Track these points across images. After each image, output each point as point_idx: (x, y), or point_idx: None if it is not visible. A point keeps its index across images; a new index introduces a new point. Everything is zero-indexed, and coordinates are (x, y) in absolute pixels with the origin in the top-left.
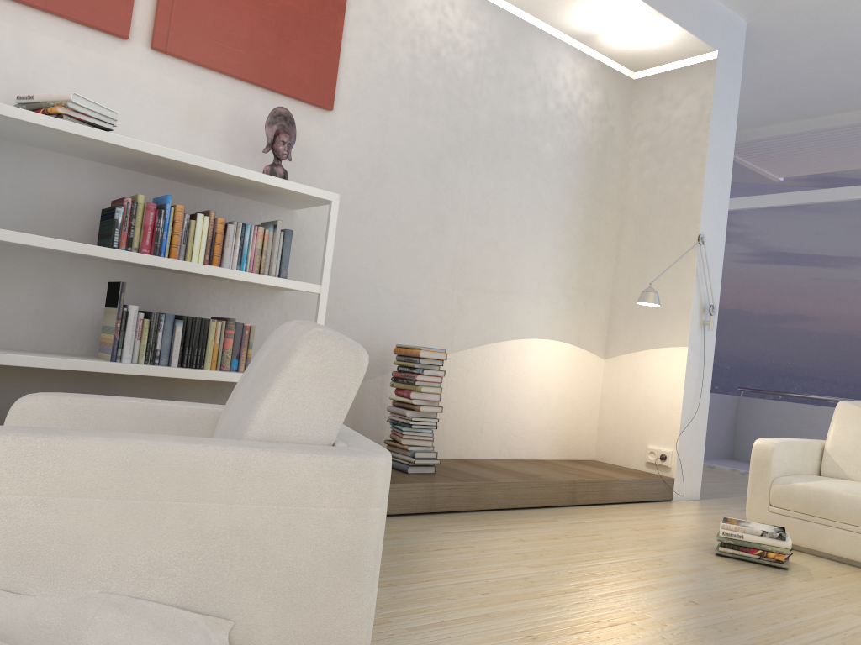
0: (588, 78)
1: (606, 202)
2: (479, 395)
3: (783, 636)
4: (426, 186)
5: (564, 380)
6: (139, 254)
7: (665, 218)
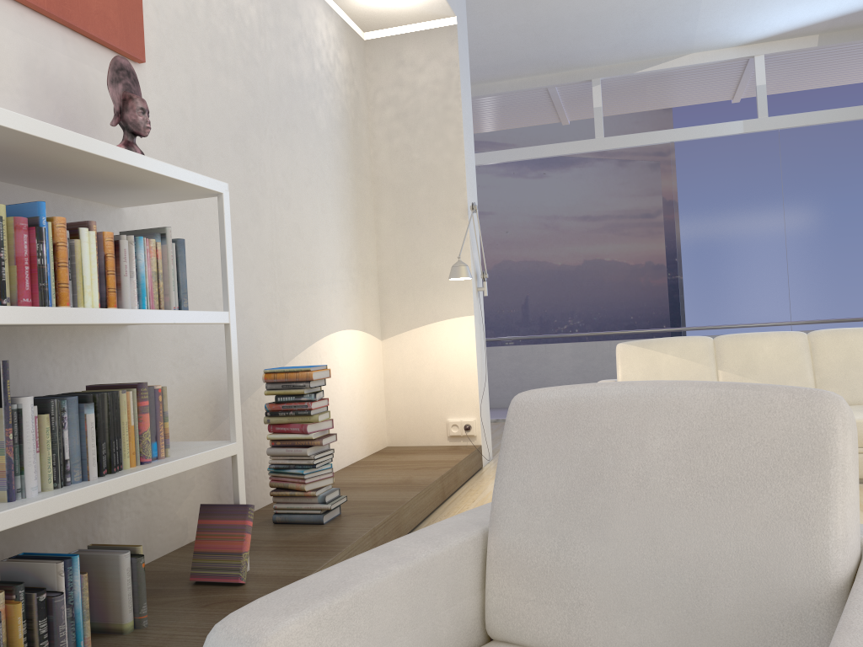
0: (337, 36)
1: (363, 174)
2: None
3: None
4: (238, 164)
5: (361, 370)
6: (35, 309)
7: (427, 188)
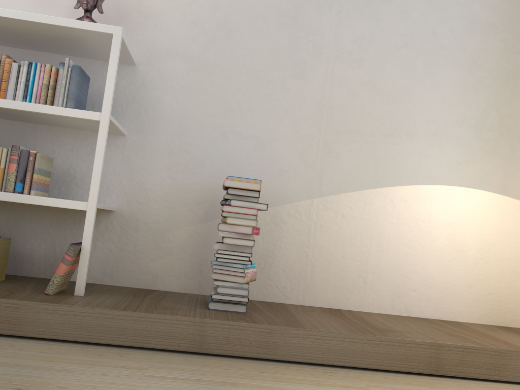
0: None
1: None
2: (359, 243)
3: None
4: (282, 35)
5: (485, 232)
6: None
7: None
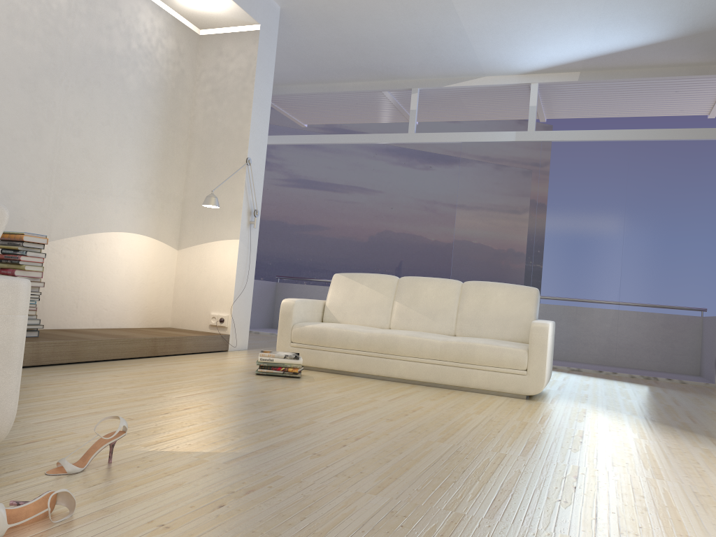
0: (164, 28)
1: (179, 128)
2: (75, 277)
3: (292, 404)
4: (24, 98)
5: (146, 265)
6: None
7: (223, 144)
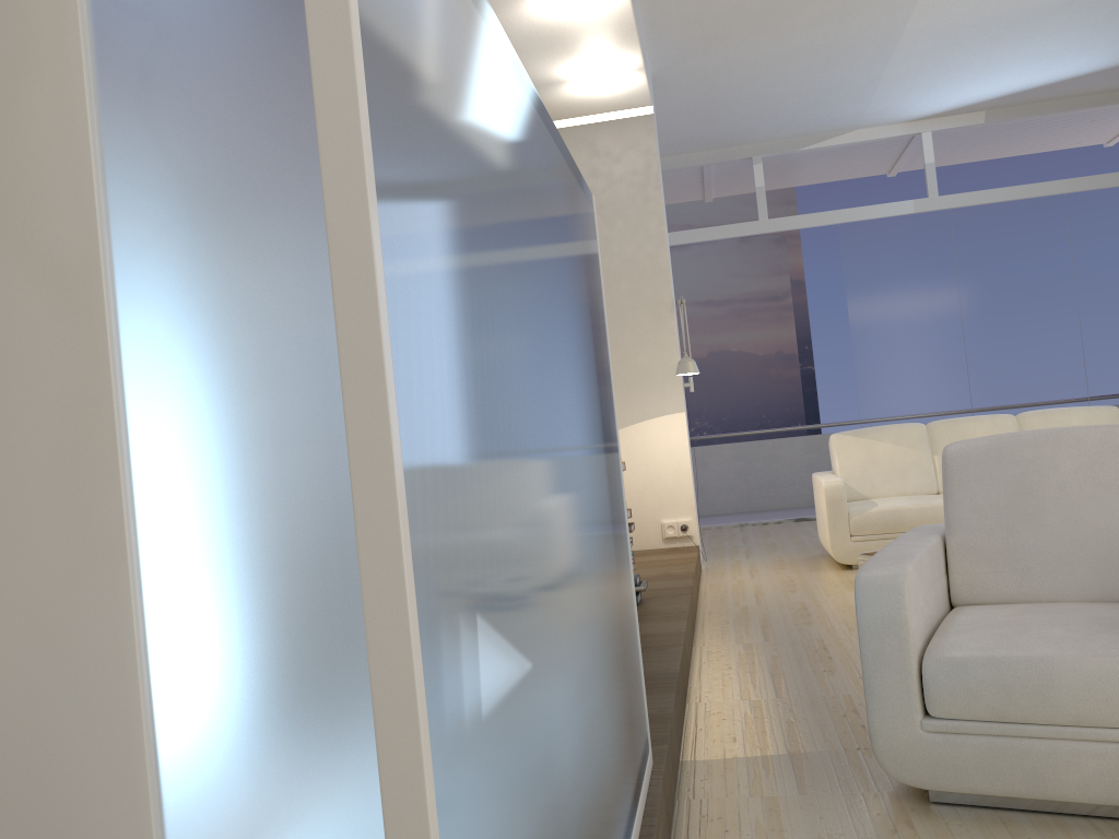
0: None
1: None
2: None
3: None
4: None
5: None
6: None
7: (629, 282)
